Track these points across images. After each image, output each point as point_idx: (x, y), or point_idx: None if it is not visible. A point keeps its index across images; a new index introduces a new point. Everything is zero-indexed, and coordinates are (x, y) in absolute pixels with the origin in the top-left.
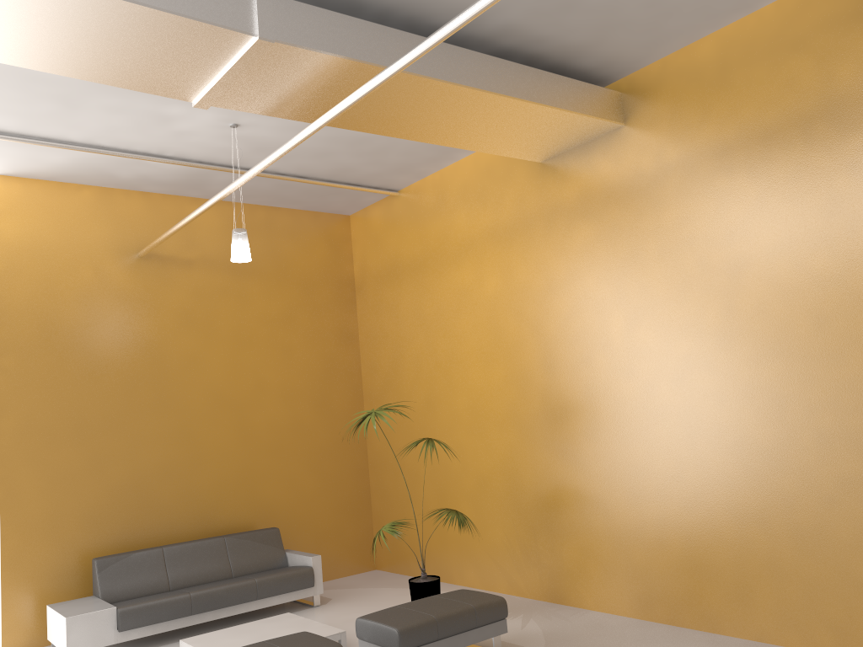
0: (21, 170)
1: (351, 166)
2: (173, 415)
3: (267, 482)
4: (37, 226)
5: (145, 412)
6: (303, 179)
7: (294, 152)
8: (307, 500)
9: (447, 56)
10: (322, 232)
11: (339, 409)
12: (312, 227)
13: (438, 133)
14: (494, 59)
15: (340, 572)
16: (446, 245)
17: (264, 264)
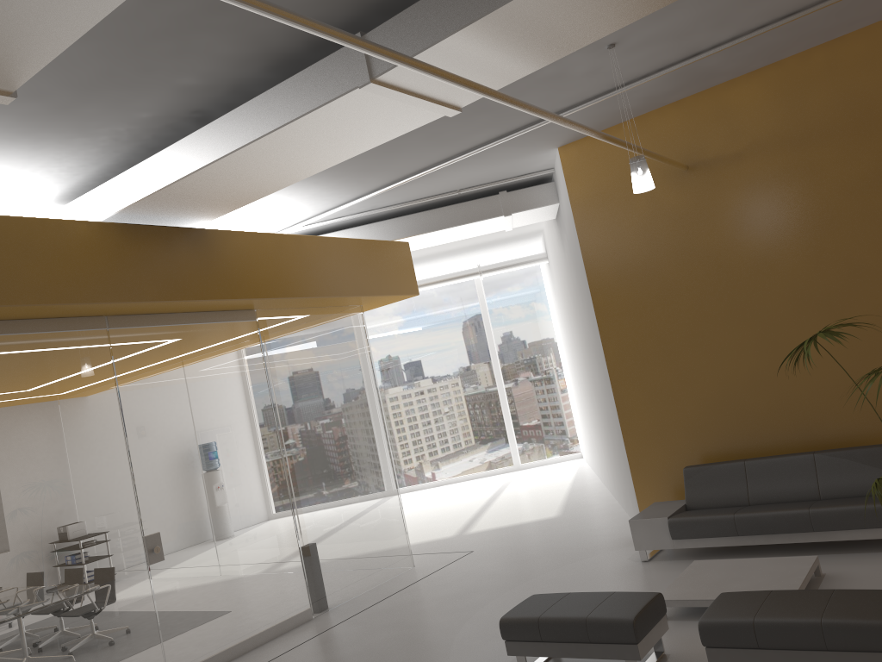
0: (564, 139)
1: None
2: (750, 324)
3: None
4: (594, 178)
5: (721, 325)
6: (790, 16)
7: (720, 15)
8: None
9: None
10: None
11: None
12: None
13: None
14: None
15: None
16: None
17: (834, 120)
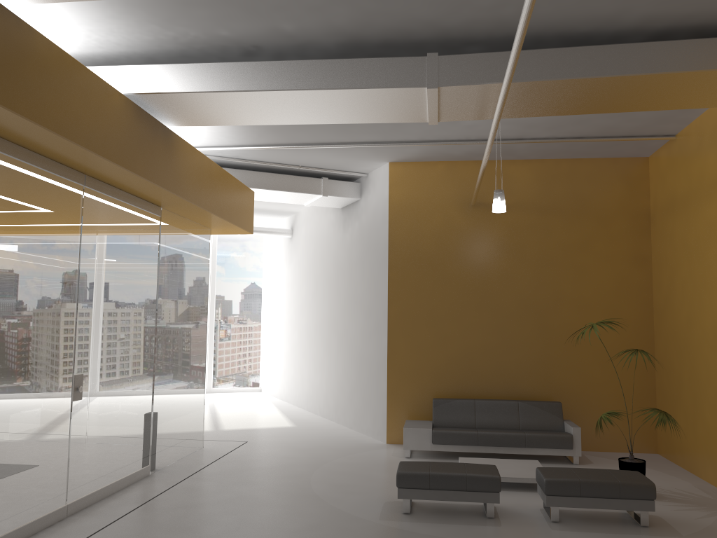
0: (399, 158)
1: (612, 125)
2: (491, 313)
3: (560, 368)
4: (410, 191)
5: (472, 310)
6: (579, 139)
7: (557, 124)
8: (594, 387)
9: (586, 57)
10: (619, 174)
11: (628, 319)
12: (610, 171)
13: (622, 105)
14: (640, 45)
15: (622, 448)
16: (702, 183)
17: (565, 204)
